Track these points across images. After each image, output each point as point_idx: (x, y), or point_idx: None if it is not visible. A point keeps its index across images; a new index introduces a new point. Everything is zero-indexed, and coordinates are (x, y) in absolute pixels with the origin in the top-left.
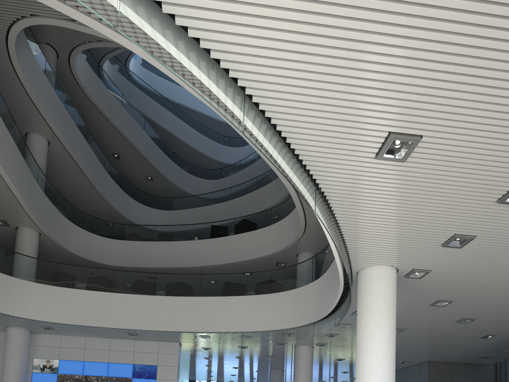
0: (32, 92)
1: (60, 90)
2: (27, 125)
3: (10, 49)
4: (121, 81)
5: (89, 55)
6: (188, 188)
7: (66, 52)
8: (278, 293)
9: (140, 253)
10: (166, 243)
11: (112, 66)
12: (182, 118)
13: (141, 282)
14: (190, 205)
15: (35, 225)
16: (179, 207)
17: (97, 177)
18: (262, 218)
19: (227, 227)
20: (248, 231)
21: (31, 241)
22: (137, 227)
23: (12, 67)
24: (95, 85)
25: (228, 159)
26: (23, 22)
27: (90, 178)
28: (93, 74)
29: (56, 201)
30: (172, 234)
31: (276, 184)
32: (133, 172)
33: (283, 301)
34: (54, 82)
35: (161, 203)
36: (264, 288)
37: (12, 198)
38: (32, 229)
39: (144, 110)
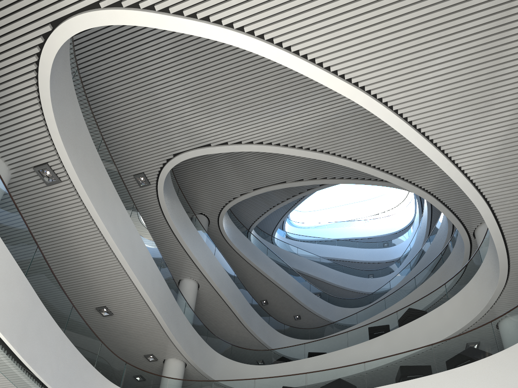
0: (180, 235)
1: (209, 241)
2: (178, 272)
3: (159, 198)
4: (267, 246)
5: (237, 222)
6: (337, 319)
7: (215, 215)
8: (490, 356)
9: (290, 374)
10: (318, 357)
11: (259, 236)
12: (325, 264)
13: (289, 386)
14: (340, 328)
15: (179, 353)
16: (329, 333)
17: (244, 313)
18: (434, 299)
19: (389, 322)
20: (417, 318)
21: (176, 371)
22: (285, 349)
23: (162, 216)
24: (242, 241)
25: (376, 289)
26: (167, 165)
27: (237, 314)
28: (240, 234)
29: (203, 333)
30: (323, 347)
31: (441, 272)
32: (281, 315)
33: (503, 365)
34: (203, 234)
35: (310, 334)
36: (463, 358)
37: (155, 323)
38: (177, 359)
39: (289, 263)
